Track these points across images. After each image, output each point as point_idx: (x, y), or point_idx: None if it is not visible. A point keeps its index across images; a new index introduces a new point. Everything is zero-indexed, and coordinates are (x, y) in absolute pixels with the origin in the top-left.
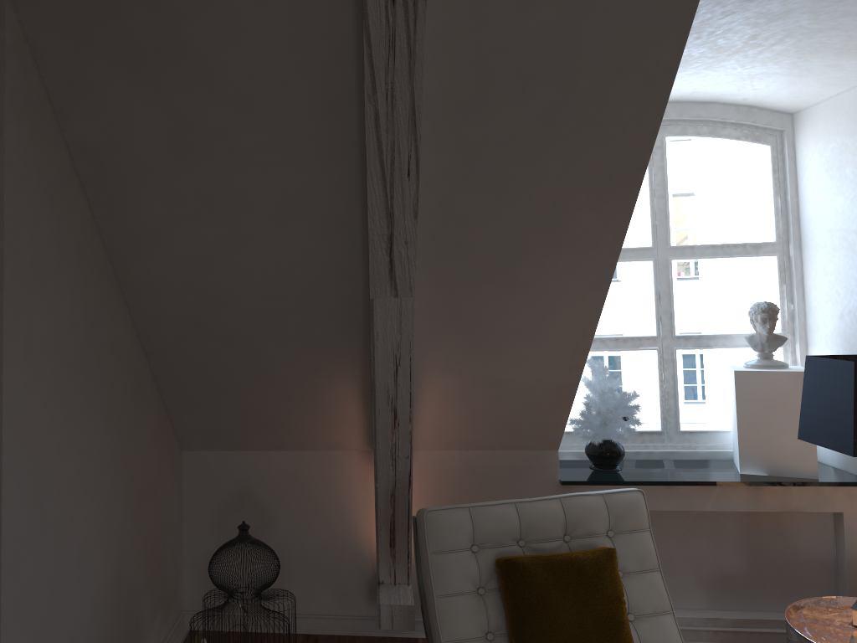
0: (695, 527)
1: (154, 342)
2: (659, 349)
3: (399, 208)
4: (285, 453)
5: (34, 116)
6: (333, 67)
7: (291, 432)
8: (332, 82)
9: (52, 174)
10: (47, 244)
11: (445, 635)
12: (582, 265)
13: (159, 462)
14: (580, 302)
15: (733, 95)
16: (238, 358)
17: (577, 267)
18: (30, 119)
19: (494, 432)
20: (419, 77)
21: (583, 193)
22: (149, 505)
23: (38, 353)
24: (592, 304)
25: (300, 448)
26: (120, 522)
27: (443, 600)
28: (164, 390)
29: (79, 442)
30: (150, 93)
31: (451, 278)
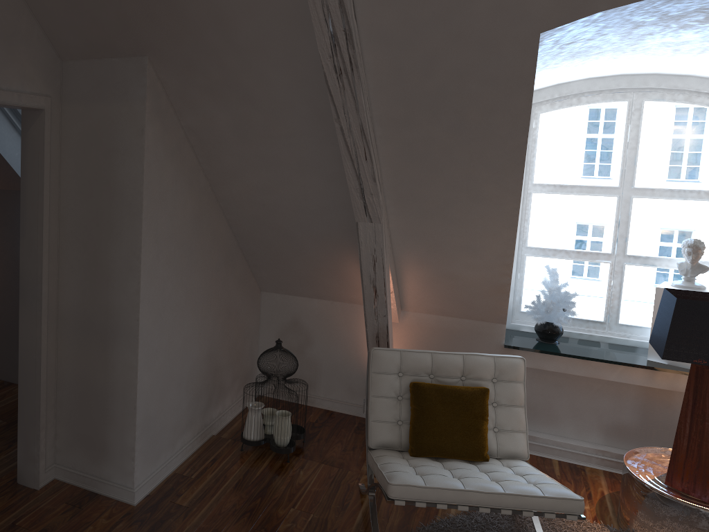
0: (603, 390)
1: (238, 229)
2: (612, 263)
3: (364, 175)
4: (323, 301)
5: (162, 118)
6: (320, 99)
7: (326, 289)
8: (320, 106)
9: (172, 146)
10: (168, 184)
11: (372, 416)
12: (495, 214)
13: (242, 297)
14: (499, 235)
15: (702, 73)
16: (288, 244)
17: (492, 215)
18: (160, 120)
19: (458, 307)
20: (362, 112)
21: (486, 173)
22: (233, 321)
23: (161, 241)
24: (508, 237)
25: (333, 299)
26: (211, 328)
27: (375, 399)
28: (247, 256)
29: (185, 285)
30: (222, 106)
31: (410, 213)
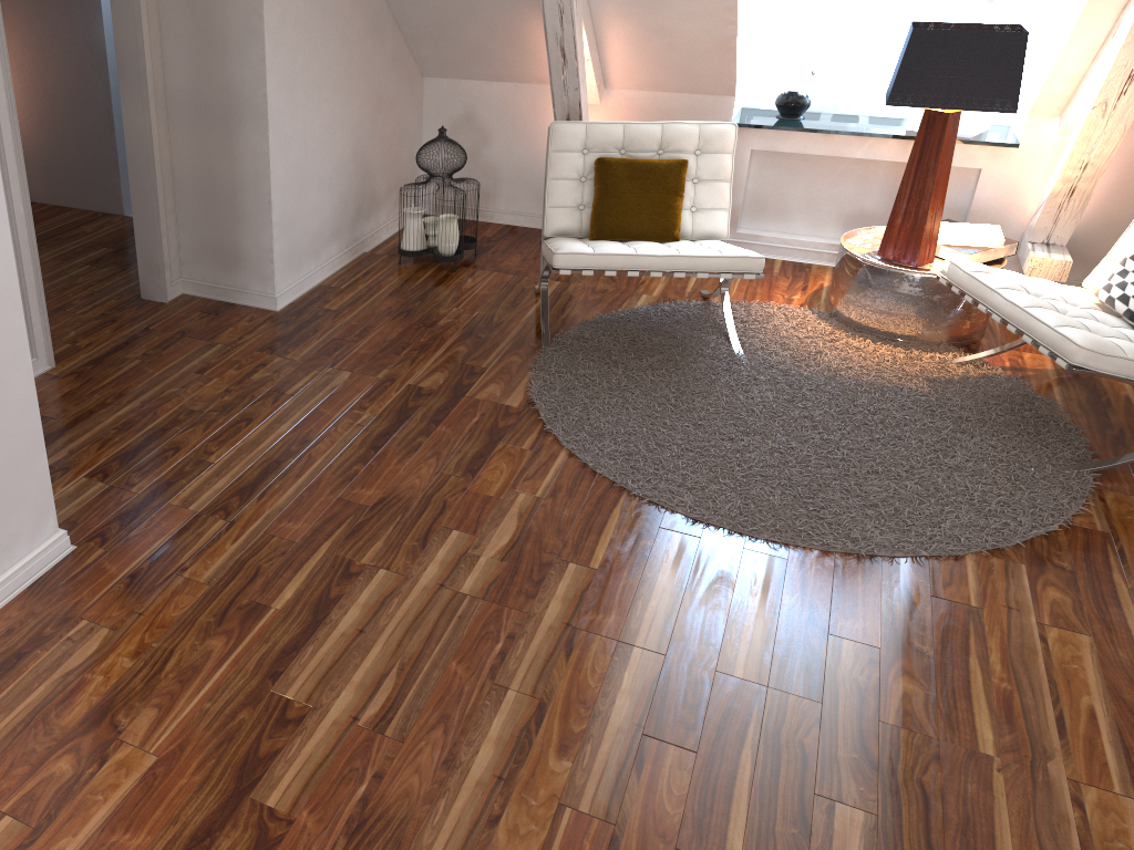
0: (847, 173)
1: None
2: (888, 8)
3: None
4: (505, 84)
5: None
6: None
7: (507, 66)
8: None
9: None
10: None
11: (549, 202)
12: None
13: (397, 83)
14: None
15: None
16: (454, 1)
17: None
18: None
19: (675, 77)
20: None
21: None
22: (385, 113)
23: None
24: None
25: (517, 81)
26: (357, 119)
27: (553, 182)
28: (401, 25)
29: (321, 58)
30: None
31: None
